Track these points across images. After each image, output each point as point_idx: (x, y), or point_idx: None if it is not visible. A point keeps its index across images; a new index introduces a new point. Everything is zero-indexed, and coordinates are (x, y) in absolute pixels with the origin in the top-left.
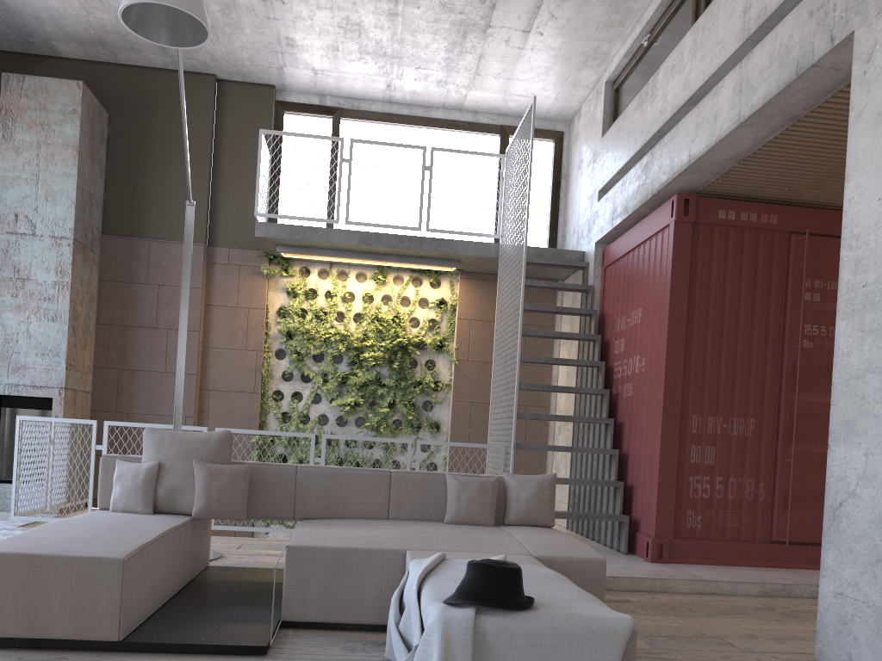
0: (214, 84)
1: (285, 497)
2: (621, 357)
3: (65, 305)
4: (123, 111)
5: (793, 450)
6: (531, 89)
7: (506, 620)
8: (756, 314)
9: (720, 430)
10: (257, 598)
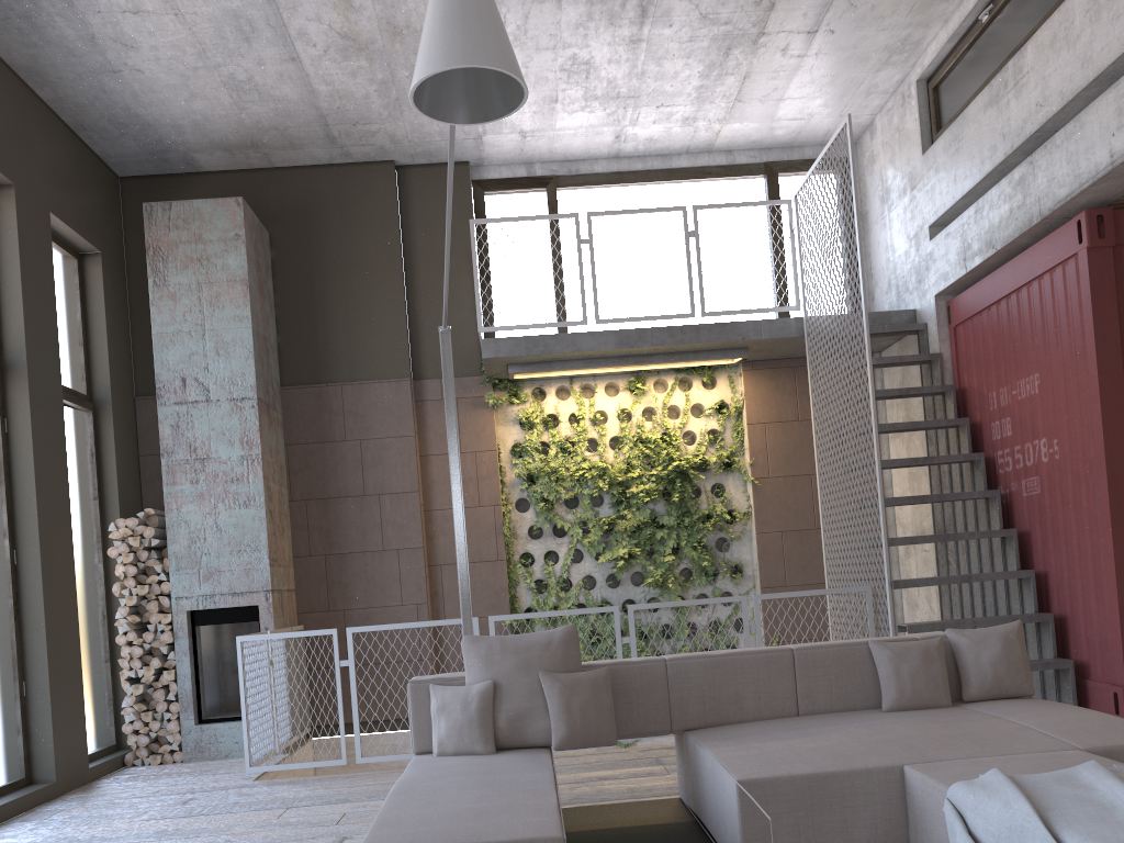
0: (394, 173)
1: (656, 705)
2: (1008, 443)
3: (258, 485)
4: (286, 226)
5: None
6: (808, 108)
7: None
8: None
9: None
10: None
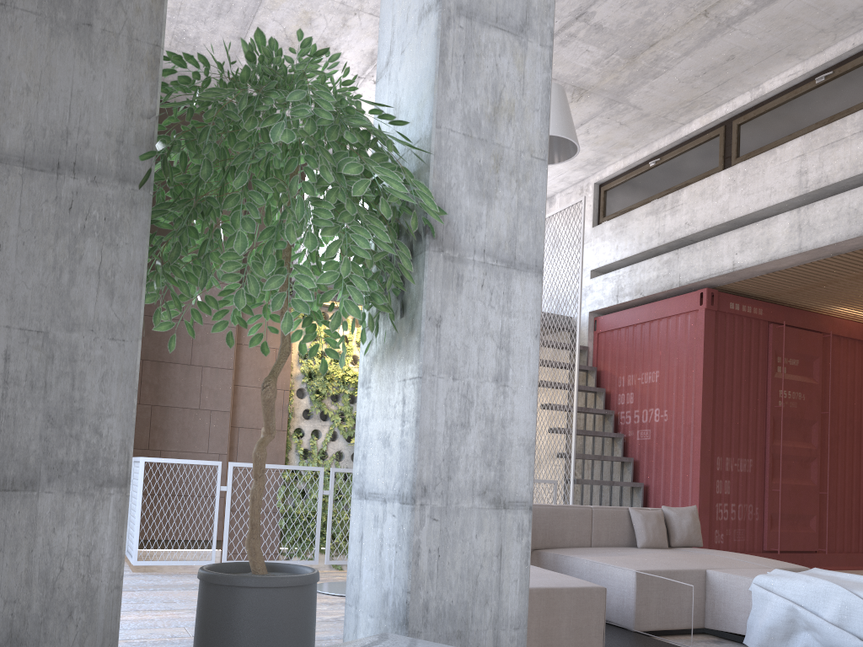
0: None
1: None
2: (630, 408)
3: None
4: None
5: (781, 482)
6: None
7: None
8: (751, 381)
9: (732, 468)
10: None
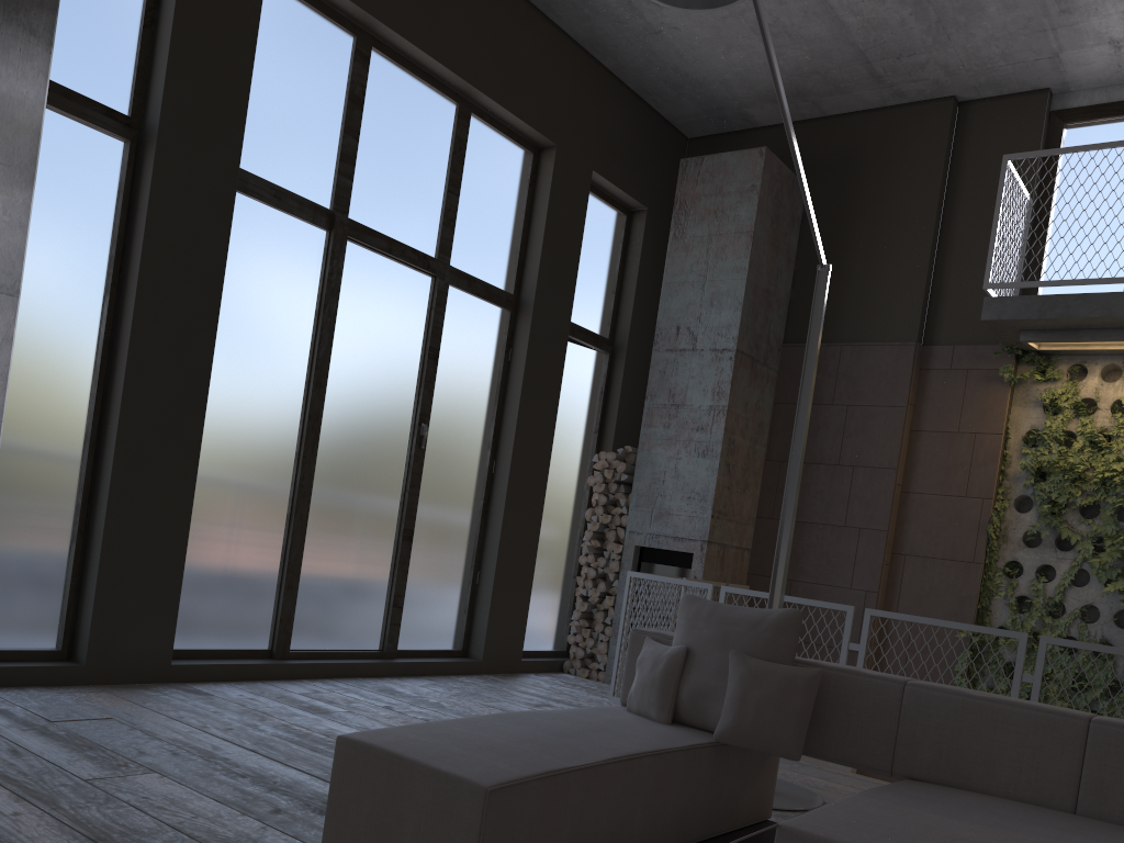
0: (952, 110)
1: (879, 734)
2: None
3: (717, 436)
4: (824, 177)
5: None
6: None
7: None
8: None
9: None
10: None
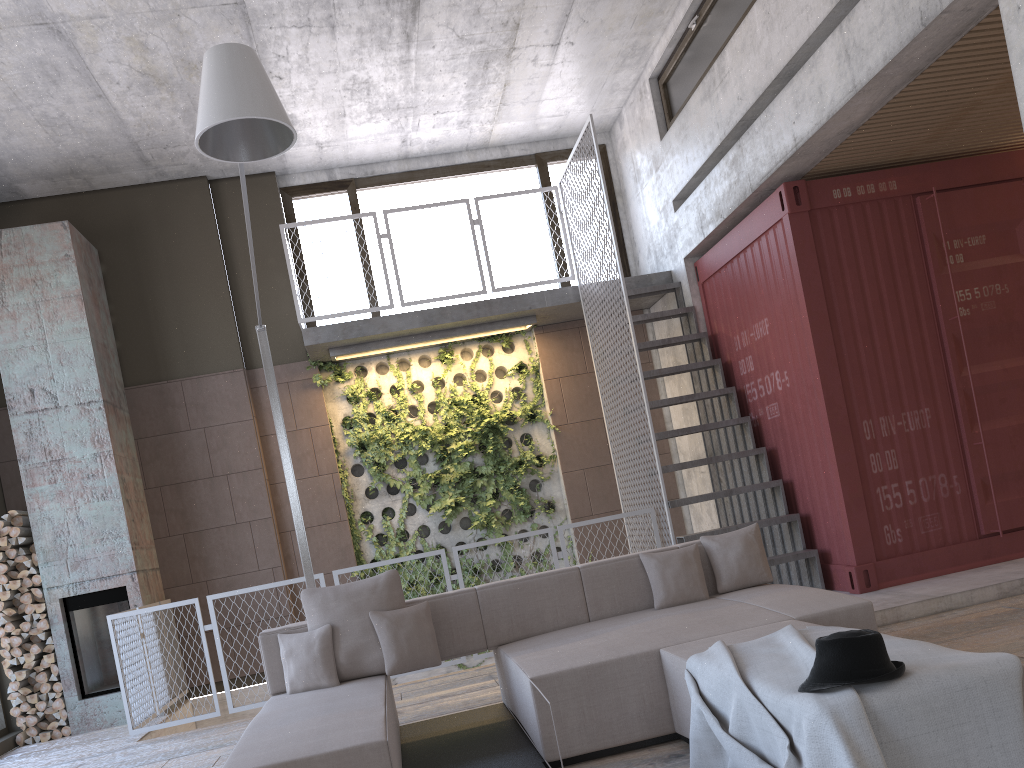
0: (208, 187)
1: (472, 627)
2: (753, 377)
3: (112, 478)
4: (113, 242)
5: (981, 431)
6: (563, 106)
7: (890, 692)
8: (901, 293)
9: (895, 430)
10: (493, 746)
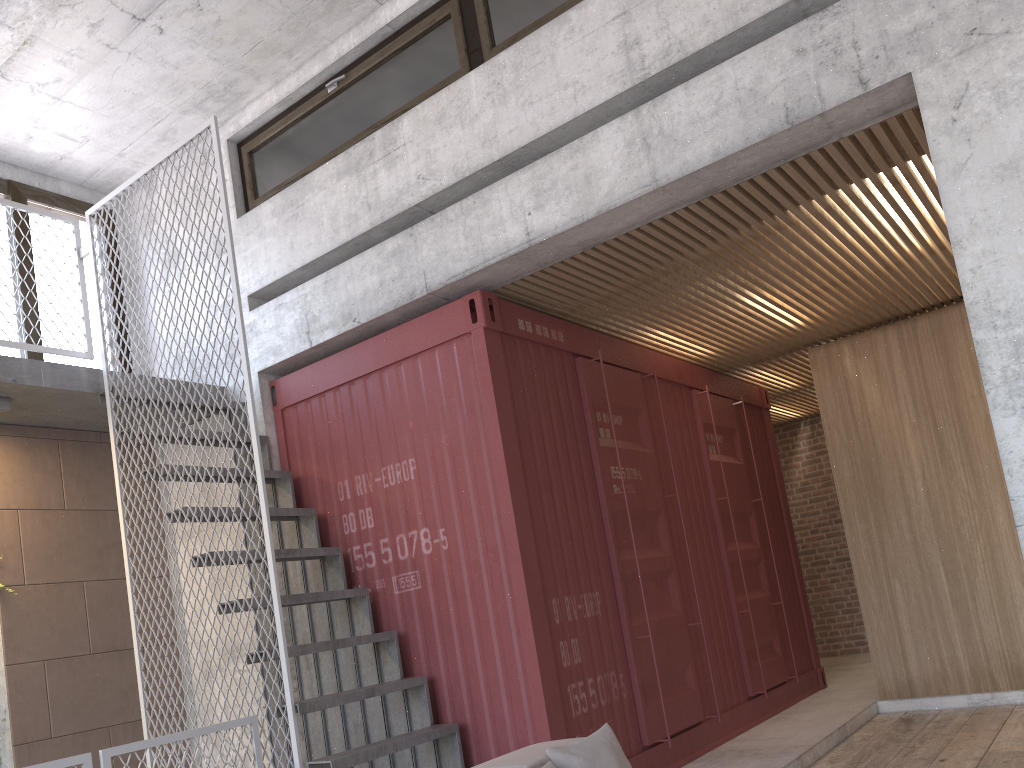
0: None
1: None
2: (370, 536)
3: None
4: None
5: (649, 622)
6: (88, 126)
7: None
8: (571, 455)
9: (577, 614)
10: None
